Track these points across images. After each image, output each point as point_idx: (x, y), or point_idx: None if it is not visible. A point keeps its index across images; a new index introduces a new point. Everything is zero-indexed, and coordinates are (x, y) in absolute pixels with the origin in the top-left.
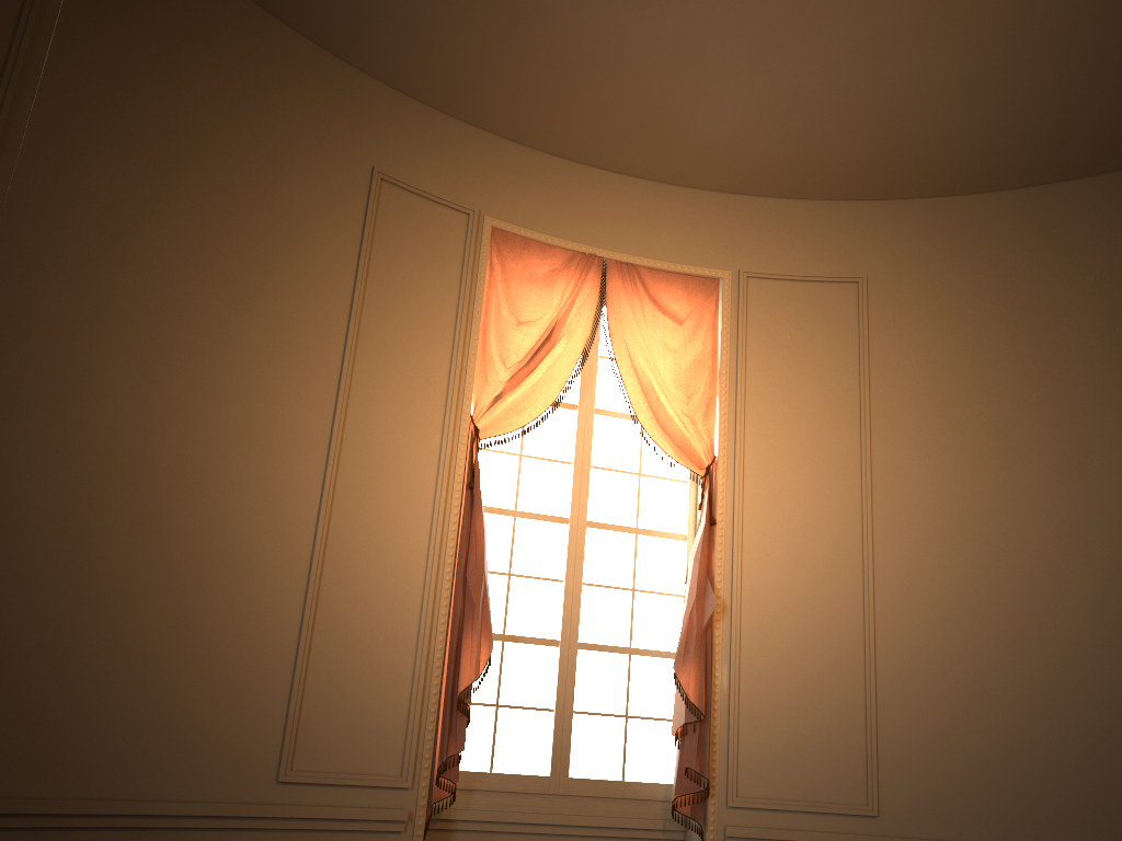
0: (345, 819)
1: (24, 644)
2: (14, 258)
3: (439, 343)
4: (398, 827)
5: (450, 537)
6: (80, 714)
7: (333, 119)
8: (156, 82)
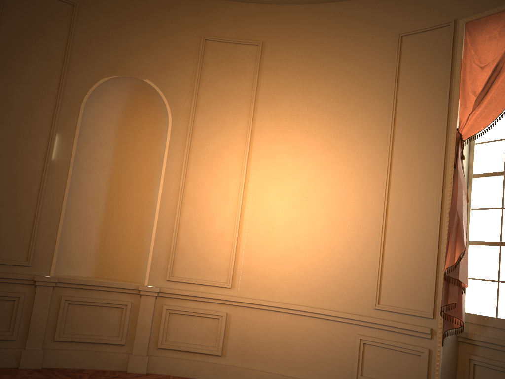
0: (402, 328)
1: (282, 256)
2: (264, 140)
3: (437, 99)
4: (427, 336)
5: (447, 195)
6: (301, 278)
7: (377, 24)
8: (303, 58)
